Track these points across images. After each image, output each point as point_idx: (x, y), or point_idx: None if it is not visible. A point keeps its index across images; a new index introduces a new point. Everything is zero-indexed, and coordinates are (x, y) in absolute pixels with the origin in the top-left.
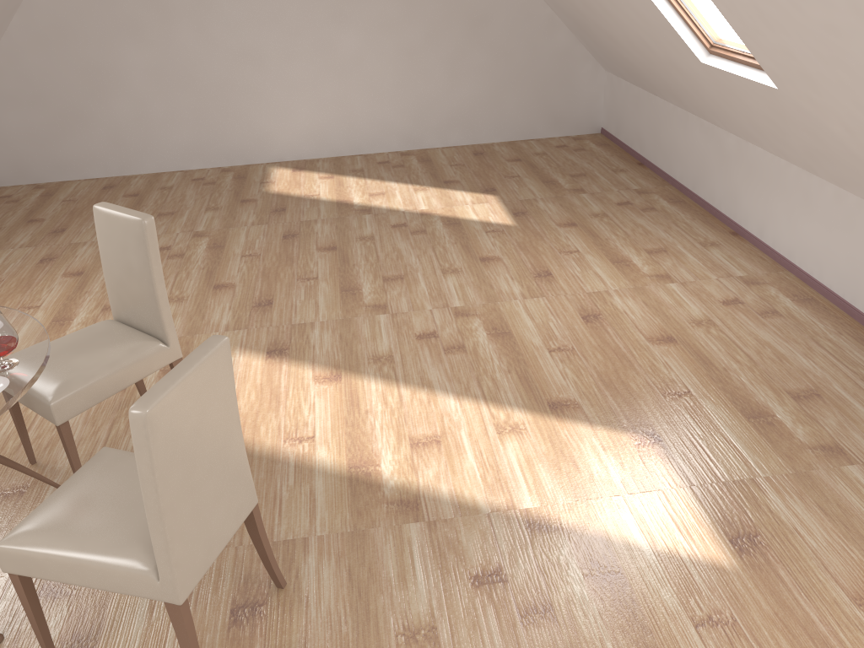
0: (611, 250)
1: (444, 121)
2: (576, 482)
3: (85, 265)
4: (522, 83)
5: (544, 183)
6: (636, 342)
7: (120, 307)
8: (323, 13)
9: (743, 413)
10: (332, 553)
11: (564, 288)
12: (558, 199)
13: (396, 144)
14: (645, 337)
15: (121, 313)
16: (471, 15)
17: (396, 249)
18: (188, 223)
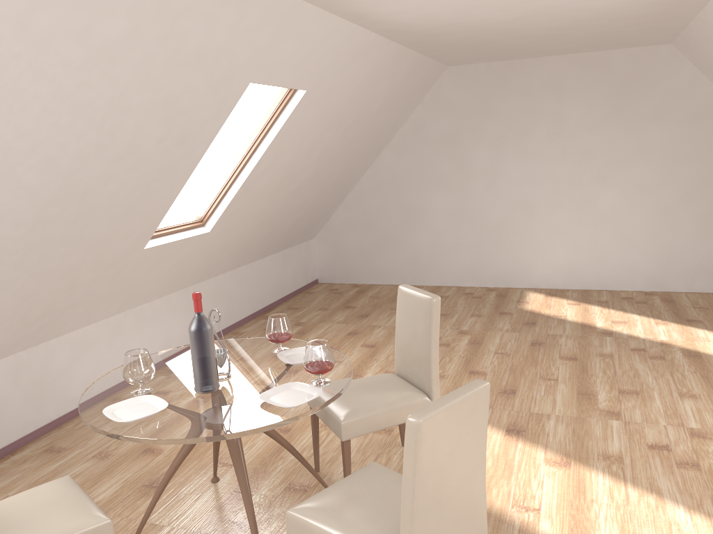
0: None
1: (690, 269)
2: None
3: (377, 341)
4: None
5: None
6: None
7: (401, 364)
8: (589, 176)
9: None
10: None
11: None
12: None
13: (640, 285)
14: None
15: (401, 369)
16: None
17: (633, 368)
18: (456, 323)
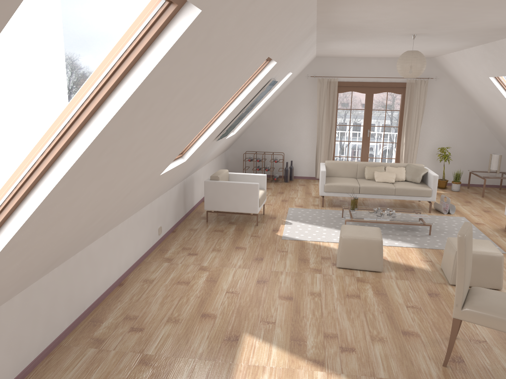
0: None
1: None
2: (288, 377)
3: None
4: None
5: None
6: None
7: None
8: None
9: None
10: (423, 373)
11: None
12: None
13: None
14: None
15: None
16: None
17: None
18: None
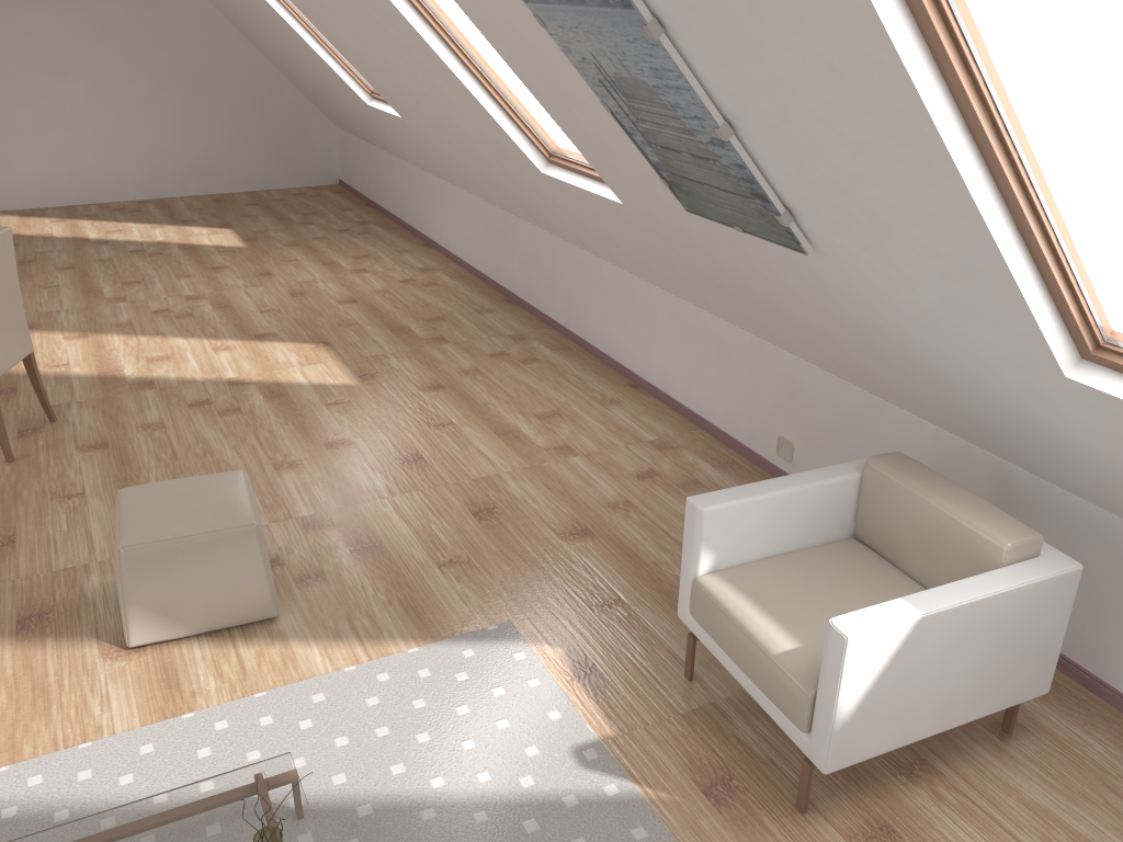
0: (325, 258)
1: (181, 171)
2: (267, 365)
3: None
4: (257, 136)
5: (278, 219)
6: (328, 303)
7: None
8: (43, 63)
9: (390, 329)
10: (90, 406)
11: (280, 280)
12: (288, 229)
13: (132, 193)
14: (335, 301)
15: None
16: (198, 71)
17: (134, 265)
18: None
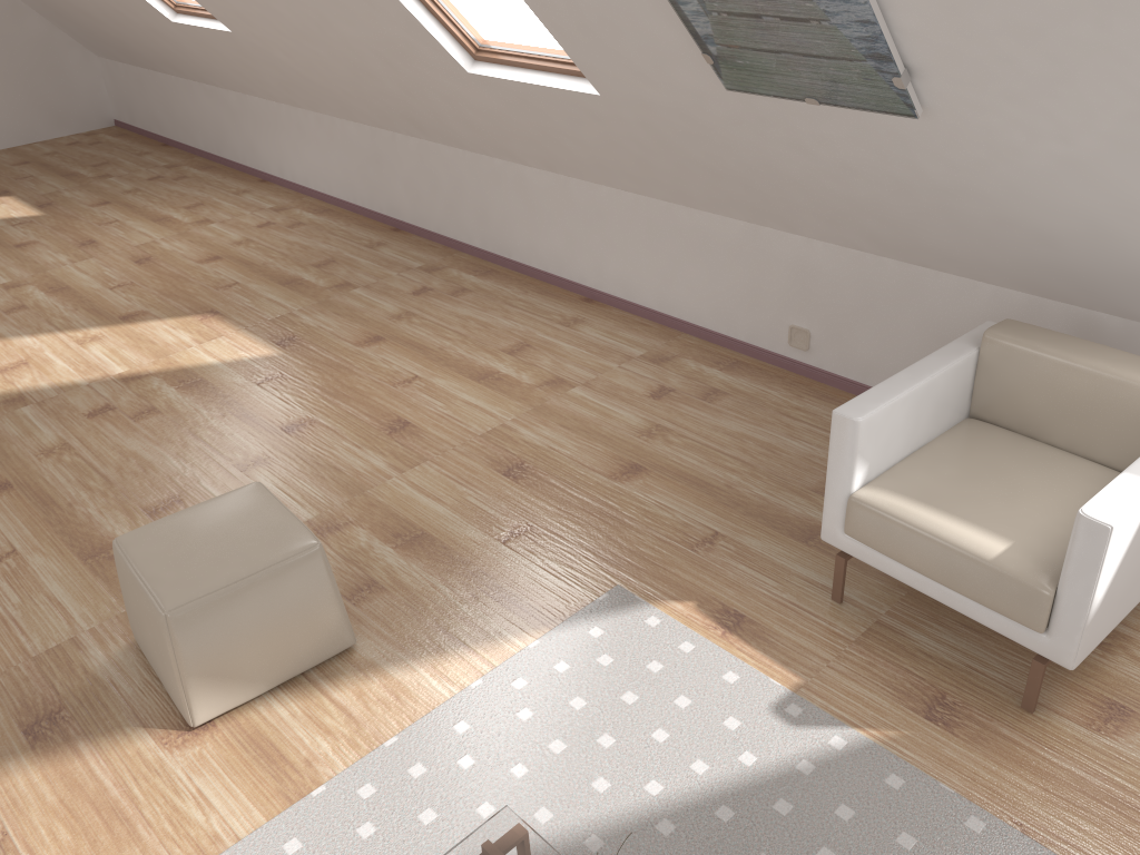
0: (151, 213)
1: None
2: (157, 350)
3: None
4: (3, 80)
5: (65, 177)
6: (188, 266)
7: None
8: None
9: (280, 283)
10: None
11: (112, 248)
12: (85, 186)
13: None
14: (195, 261)
15: None
16: None
17: None
18: None
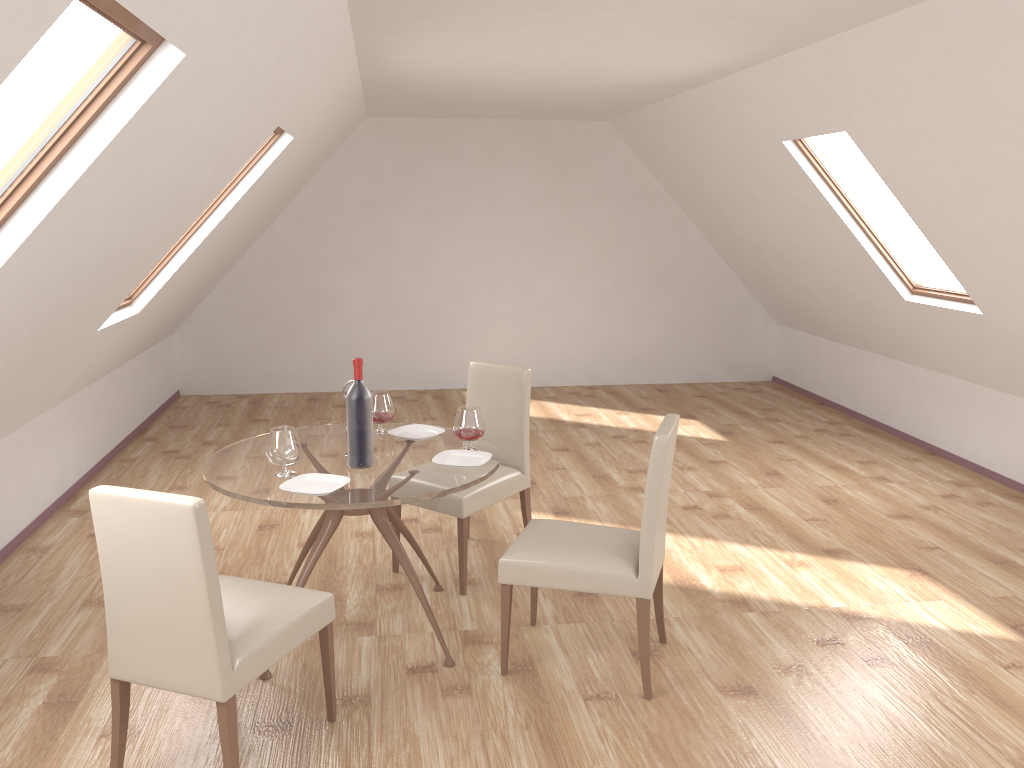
0: (825, 460)
1: (627, 360)
2: (870, 594)
3: None
4: (701, 331)
5: (738, 413)
6: (878, 517)
7: None
8: (528, 258)
9: (989, 560)
10: (693, 626)
11: (796, 483)
12: (758, 425)
13: (581, 379)
14: (884, 515)
15: None
16: (658, 268)
17: (626, 452)
18: None
